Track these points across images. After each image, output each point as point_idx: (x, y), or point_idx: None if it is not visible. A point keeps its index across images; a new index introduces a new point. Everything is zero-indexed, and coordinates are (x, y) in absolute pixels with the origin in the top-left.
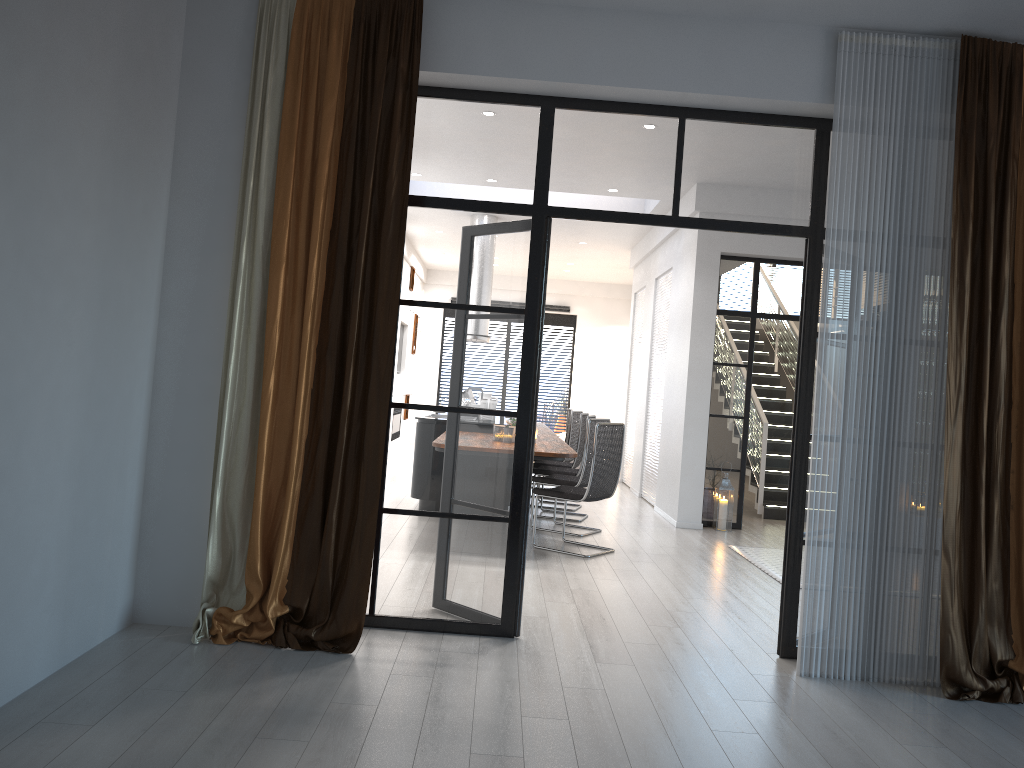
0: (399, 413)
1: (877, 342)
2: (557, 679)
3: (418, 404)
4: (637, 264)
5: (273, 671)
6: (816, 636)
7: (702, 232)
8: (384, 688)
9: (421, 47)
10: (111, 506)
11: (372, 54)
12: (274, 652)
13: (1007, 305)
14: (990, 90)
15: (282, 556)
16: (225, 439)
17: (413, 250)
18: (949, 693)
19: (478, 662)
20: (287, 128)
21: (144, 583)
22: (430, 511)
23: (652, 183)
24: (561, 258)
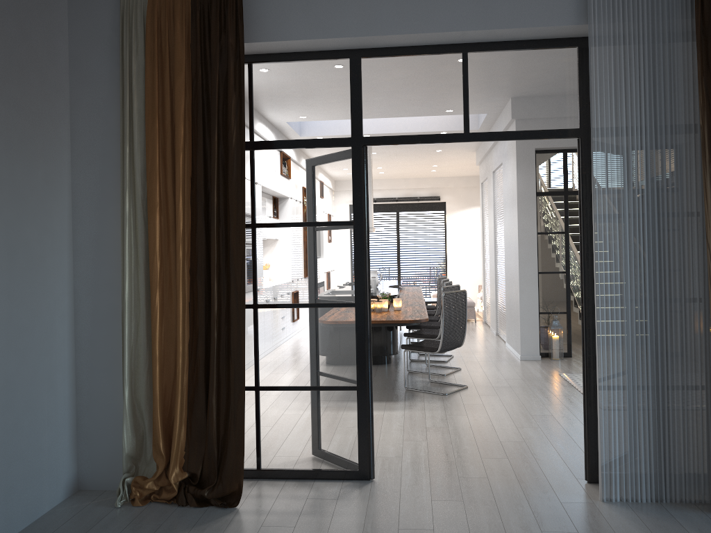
0: (264, 312)
1: (644, 219)
2: (396, 521)
3: (278, 304)
4: (481, 161)
5: (169, 530)
6: (613, 468)
7: None
8: None
9: (247, 24)
10: (43, 408)
11: (208, 35)
12: (176, 510)
13: None
14: None
15: (177, 434)
16: (127, 347)
17: (262, 184)
18: None
19: (335, 508)
20: (150, 102)
21: (84, 459)
22: (295, 386)
23: (445, 108)
24: (427, 163)
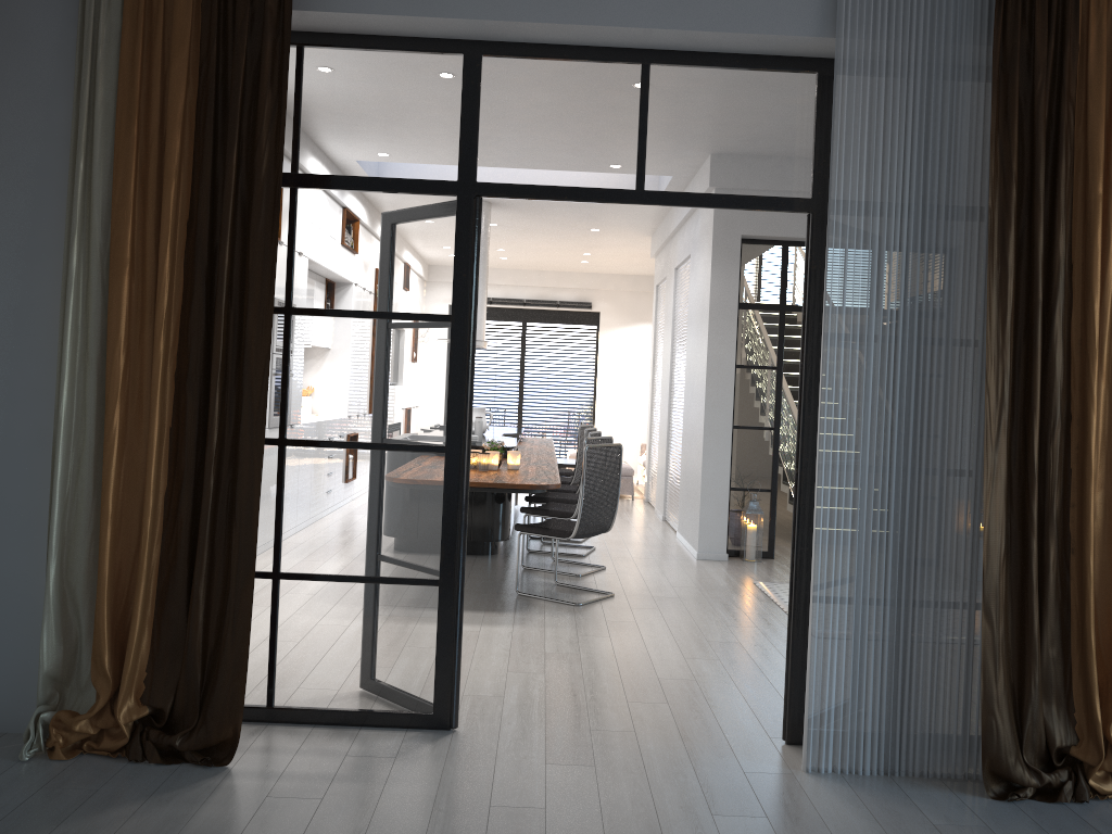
0: (296, 452)
1: (897, 344)
2: (487, 794)
3: (320, 440)
4: (658, 252)
5: (109, 800)
6: (826, 721)
7: (719, 212)
8: (249, 821)
9: None
10: None
11: None
12: (125, 769)
13: (1063, 292)
14: (1037, 12)
15: (136, 644)
16: (59, 496)
17: (306, 244)
18: (995, 791)
19: (391, 771)
20: (126, 90)
21: None
22: (340, 575)
23: (609, 149)
24: (575, 248)
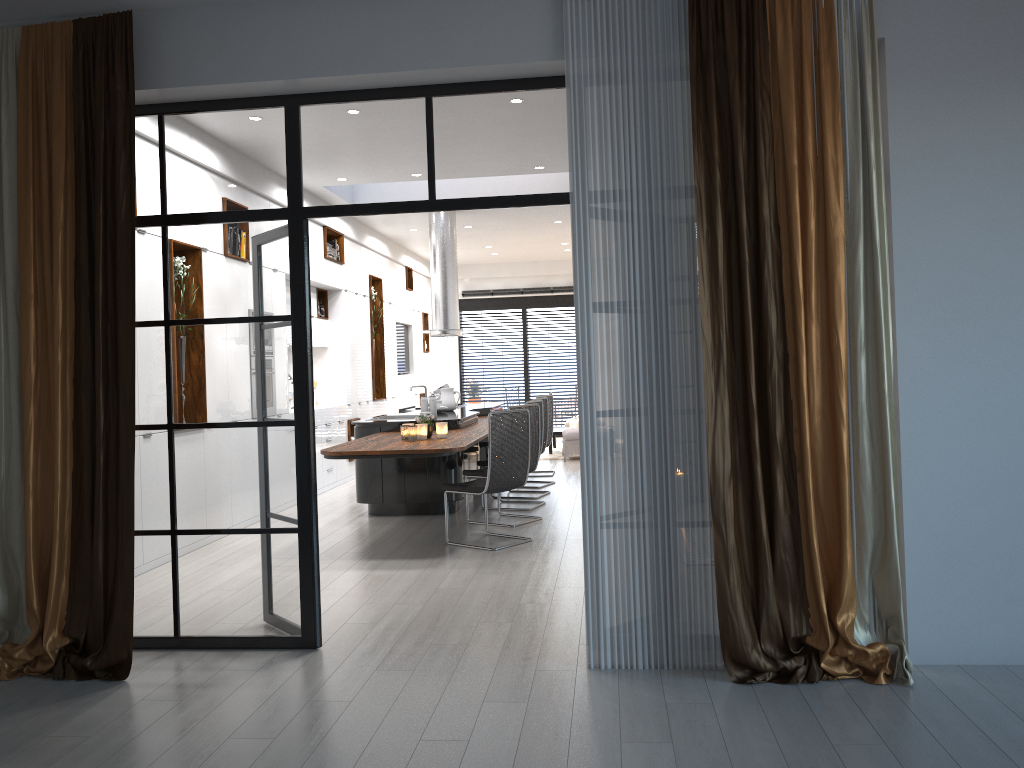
0: (181, 434)
1: (636, 307)
2: (313, 692)
3: (198, 423)
4: None
5: (24, 706)
6: (602, 625)
7: None
8: (118, 716)
9: (145, 65)
10: None
11: (93, 80)
12: (48, 684)
13: (770, 250)
14: (726, 19)
15: (55, 589)
16: None
17: (177, 269)
18: (738, 677)
19: (248, 679)
20: (23, 166)
21: None
22: (221, 529)
23: (405, 169)
24: (551, 239)
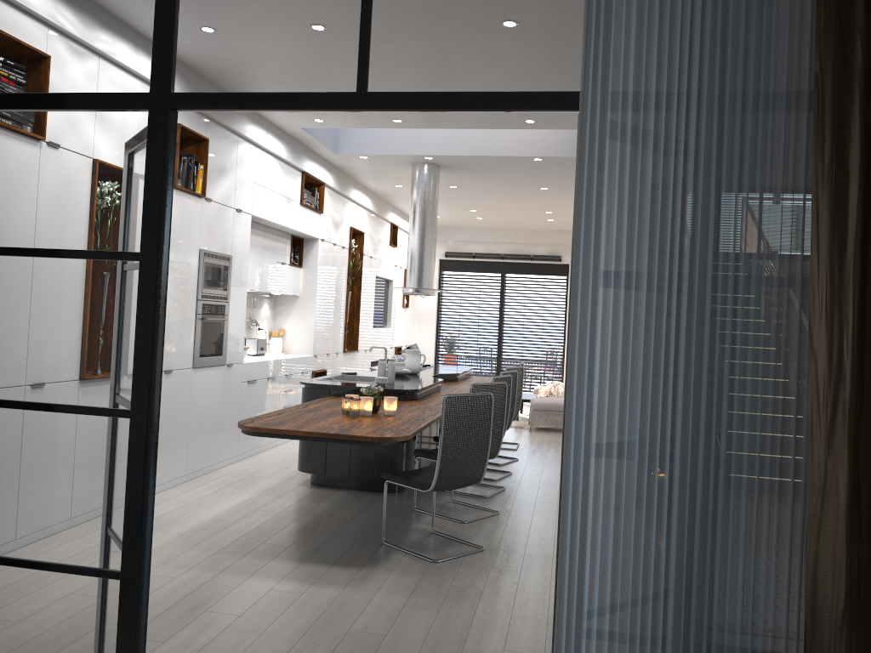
0: None
1: (682, 285)
2: None
3: None
4: None
5: None
6: None
7: None
8: None
9: None
10: None
11: None
12: None
13: None
14: None
15: None
16: None
17: None
18: None
19: None
20: None
21: None
22: (16, 558)
23: (325, 43)
24: (535, 207)
